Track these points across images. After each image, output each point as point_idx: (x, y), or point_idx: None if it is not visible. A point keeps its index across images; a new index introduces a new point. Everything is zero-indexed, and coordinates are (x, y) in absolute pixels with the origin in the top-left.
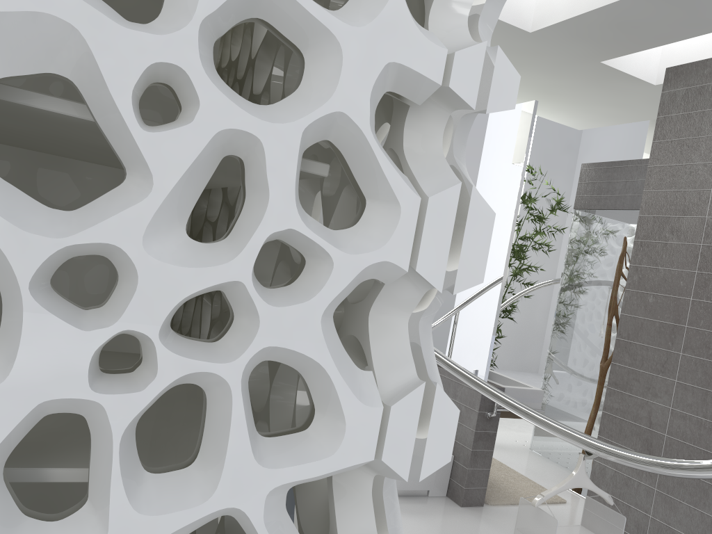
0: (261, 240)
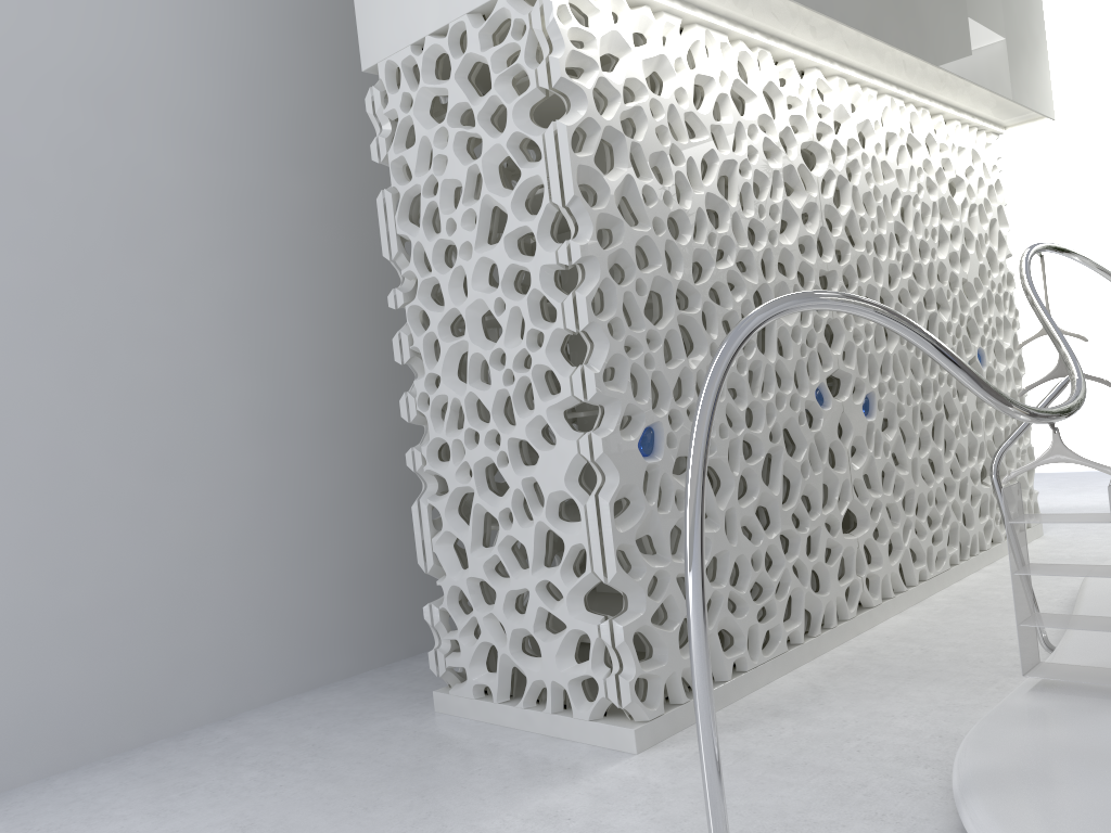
0: (526, 334)
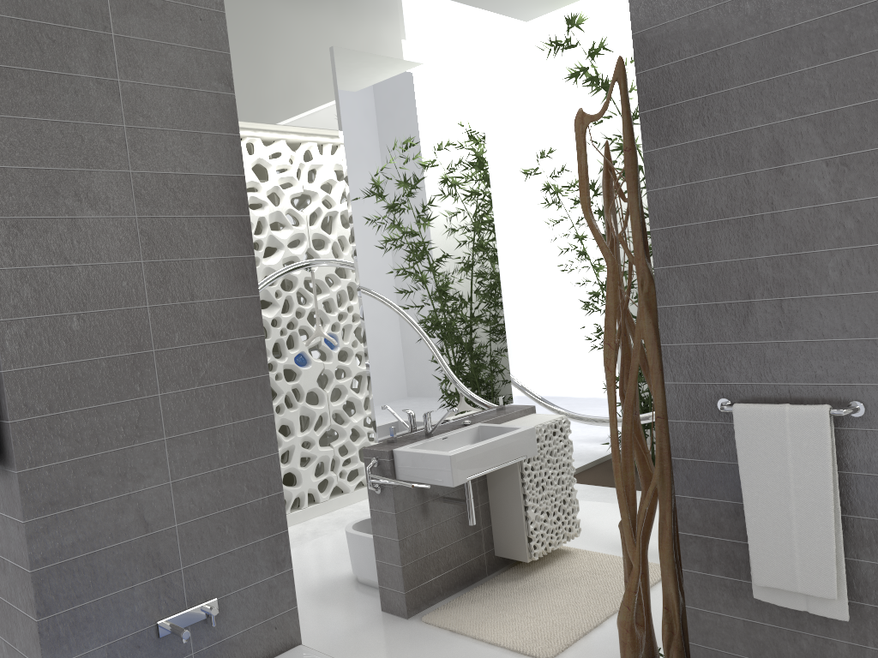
0: None
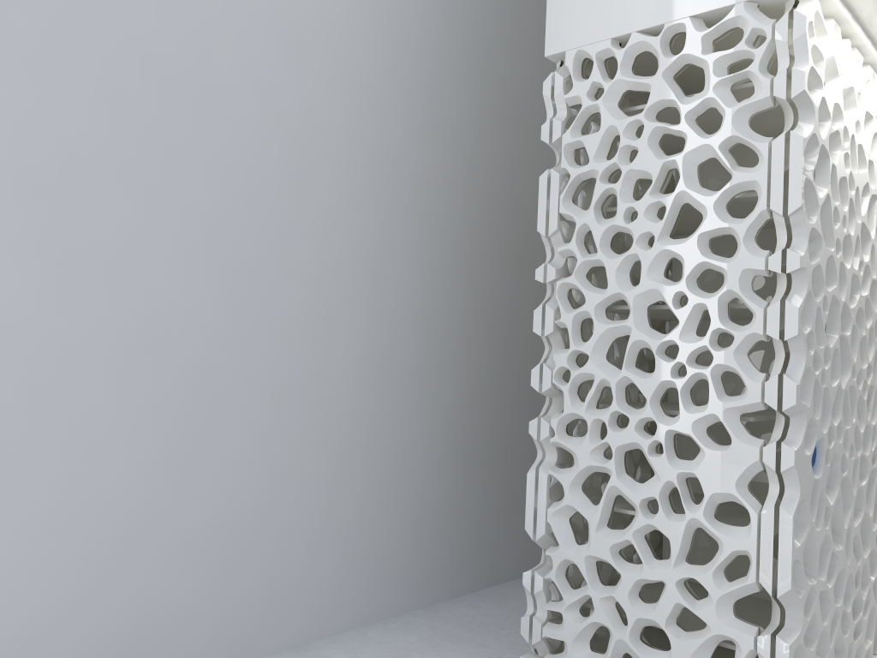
0: (709, 332)
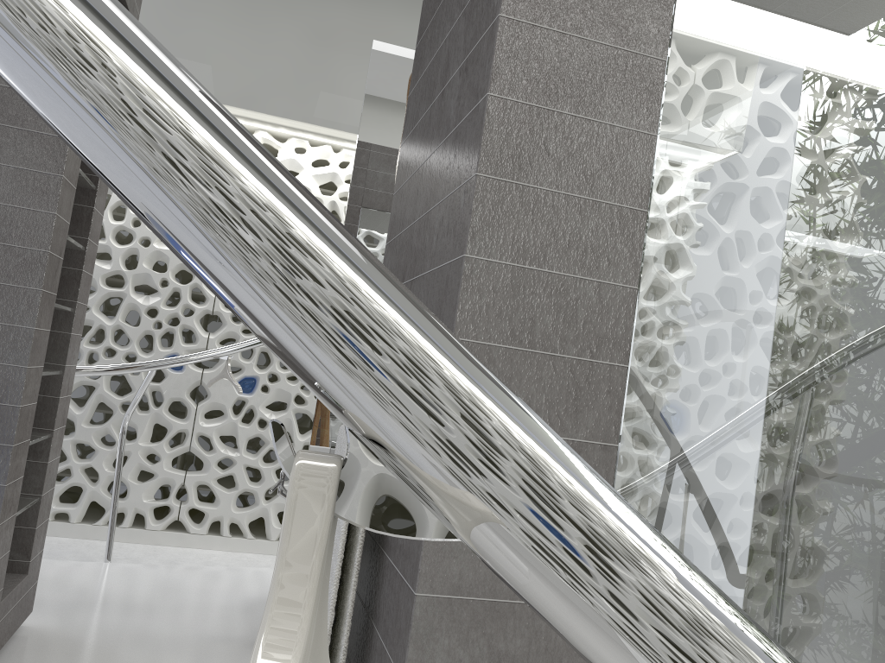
0: None
